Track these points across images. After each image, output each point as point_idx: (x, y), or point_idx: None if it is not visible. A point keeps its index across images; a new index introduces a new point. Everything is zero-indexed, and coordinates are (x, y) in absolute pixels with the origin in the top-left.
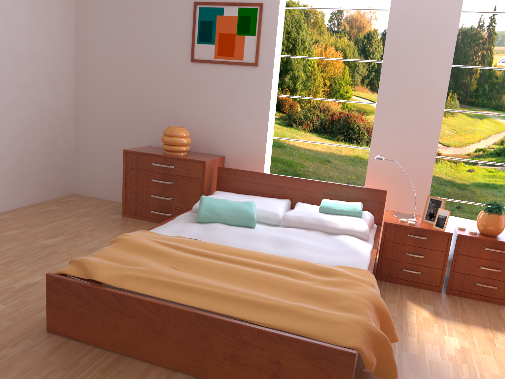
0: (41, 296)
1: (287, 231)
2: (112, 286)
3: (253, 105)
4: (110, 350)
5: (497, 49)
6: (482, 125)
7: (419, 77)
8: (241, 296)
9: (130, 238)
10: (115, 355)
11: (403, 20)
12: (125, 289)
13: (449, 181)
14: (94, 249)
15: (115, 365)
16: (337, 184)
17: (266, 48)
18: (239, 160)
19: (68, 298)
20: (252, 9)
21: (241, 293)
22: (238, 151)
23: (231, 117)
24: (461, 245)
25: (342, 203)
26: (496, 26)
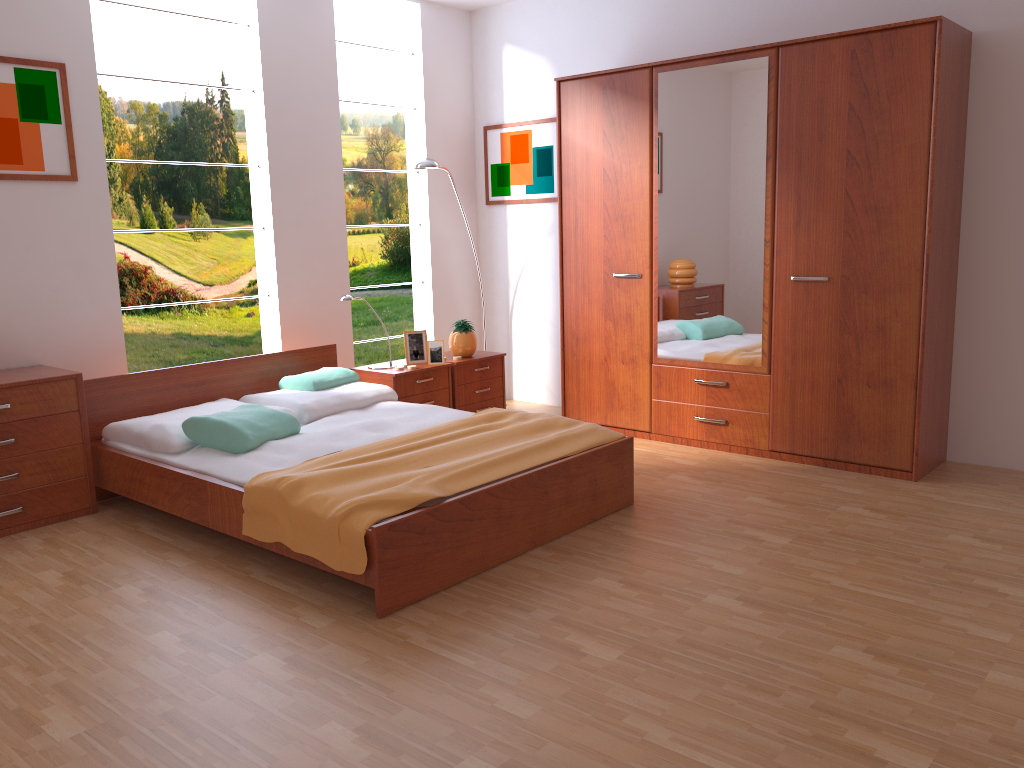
0: (252, 628)
1: (335, 421)
2: (438, 501)
3: (84, 255)
4: (462, 580)
5: (240, 136)
6: (248, 246)
7: (314, 186)
8: (527, 447)
9: (304, 475)
10: (473, 579)
11: (281, 108)
12: (453, 496)
13: (226, 337)
14: (69, 593)
15: (495, 579)
16: (278, 353)
17: (86, 146)
18: (75, 364)
19: (409, 543)
20: (46, 72)
21: (520, 446)
22: (71, 348)
23: (41, 285)
24: (459, 374)
25: (324, 372)
26: (231, 103)
